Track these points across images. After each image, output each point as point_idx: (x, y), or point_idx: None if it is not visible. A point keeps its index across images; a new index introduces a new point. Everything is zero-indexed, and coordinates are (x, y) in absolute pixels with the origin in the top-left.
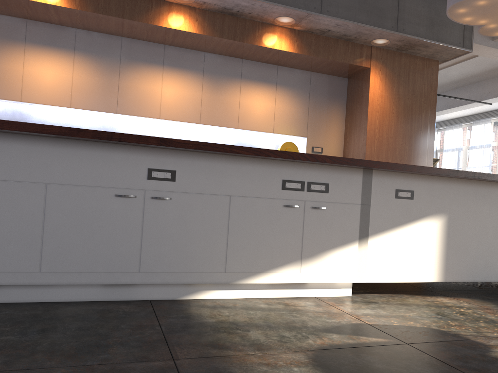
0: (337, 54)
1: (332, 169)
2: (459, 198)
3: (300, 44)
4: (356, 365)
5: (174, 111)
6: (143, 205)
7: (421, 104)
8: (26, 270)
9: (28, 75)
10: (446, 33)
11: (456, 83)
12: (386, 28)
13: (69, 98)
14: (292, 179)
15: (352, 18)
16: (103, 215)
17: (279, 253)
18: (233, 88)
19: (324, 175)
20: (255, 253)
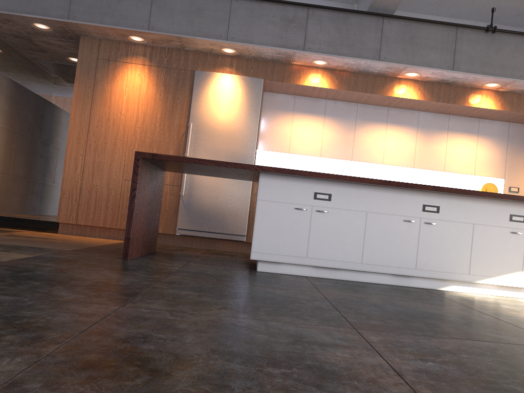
0: None
1: None
2: None
3: (503, 102)
4: None
5: (394, 158)
6: (419, 227)
7: None
8: (354, 261)
9: (294, 134)
10: None
11: None
12: None
13: (319, 150)
14: (516, 214)
15: None
16: (396, 232)
17: (506, 265)
18: (441, 138)
19: None
20: (489, 263)
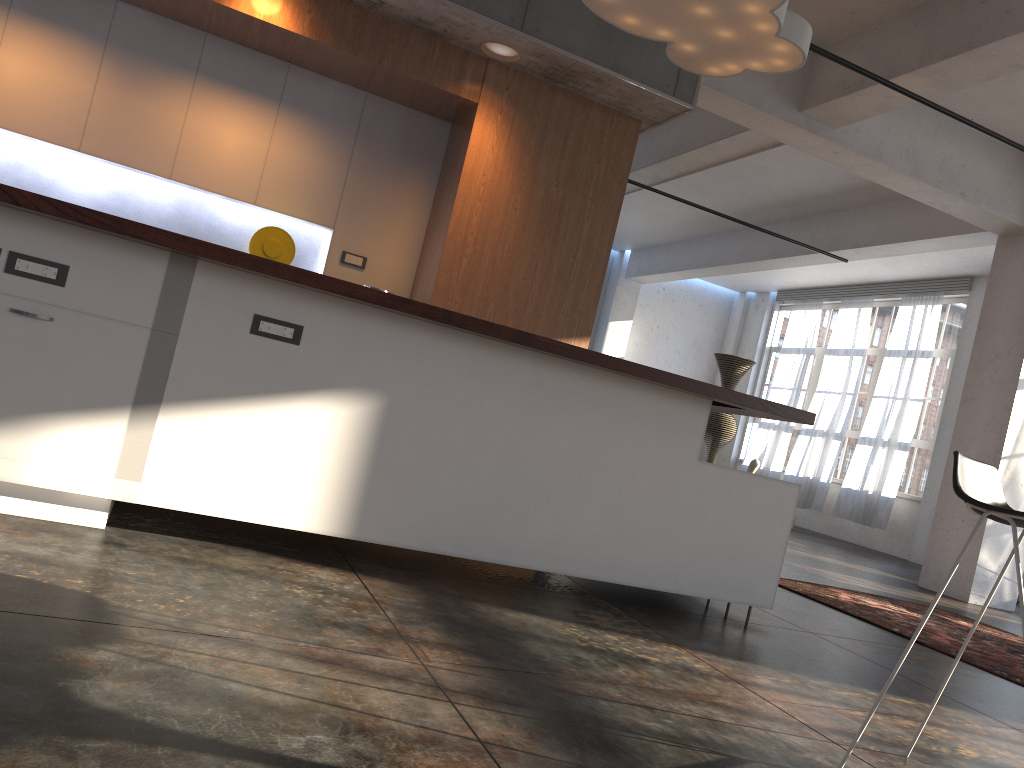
0: (405, 60)
1: (86, 236)
2: (424, 367)
3: (318, 20)
4: None
5: (21, 113)
6: None
7: (586, 204)
8: None
9: None
10: (638, 59)
11: (790, 207)
12: (496, 18)
13: None
14: None
15: None
16: None
17: None
18: (175, 90)
19: (59, 246)
20: None
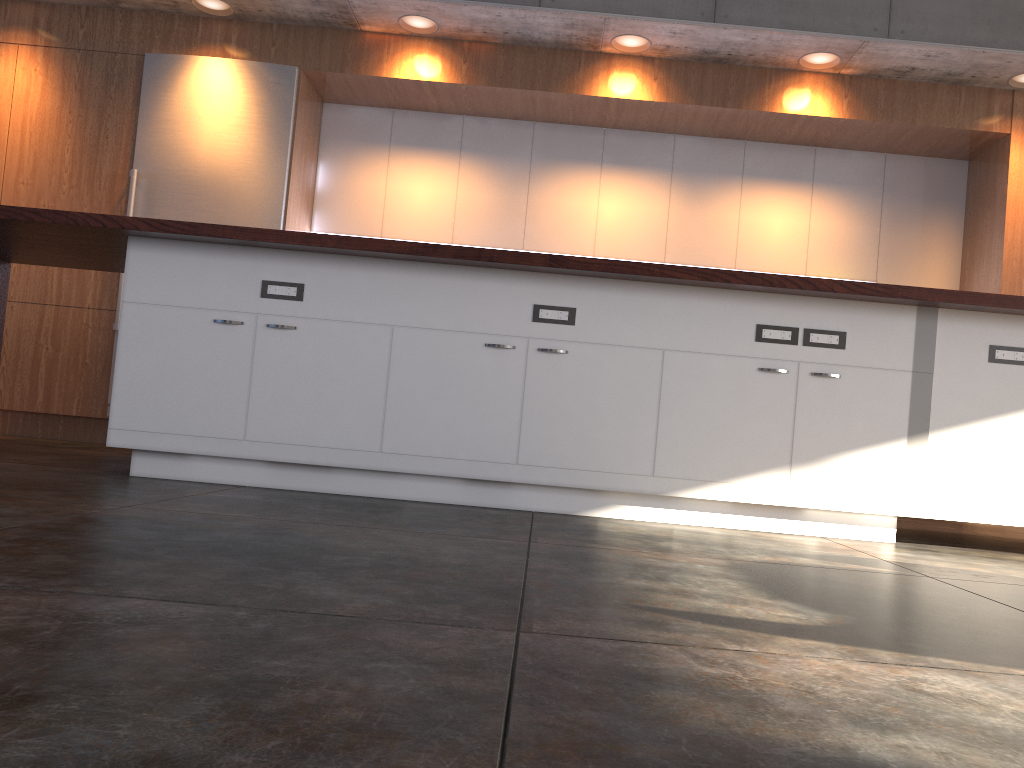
0: (935, 113)
1: (854, 306)
2: None
3: (853, 101)
4: (803, 575)
5: (619, 243)
6: (524, 361)
7: None
8: (363, 448)
9: (392, 196)
10: None
11: None
12: None
13: (450, 229)
14: (774, 324)
15: (956, 38)
16: (467, 374)
17: (749, 451)
18: (727, 195)
19: (836, 317)
20: (705, 447)
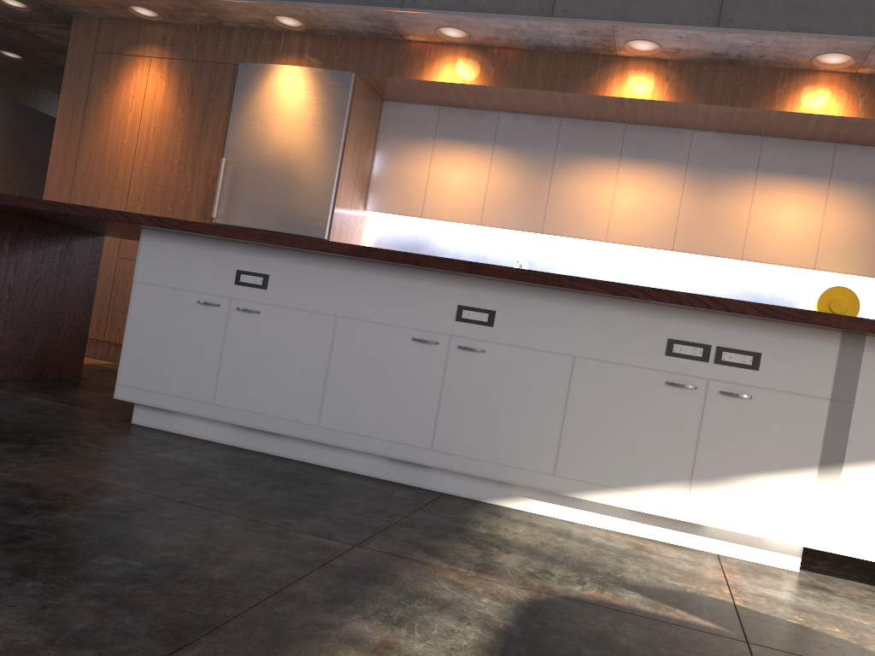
0: None
1: (772, 328)
2: None
3: (870, 100)
4: (584, 627)
5: (631, 230)
6: (446, 356)
7: None
8: (304, 421)
9: (433, 182)
10: None
11: None
12: None
13: (479, 212)
14: (686, 339)
15: None
16: (395, 364)
17: (649, 462)
18: (740, 188)
19: (752, 338)
20: (606, 454)
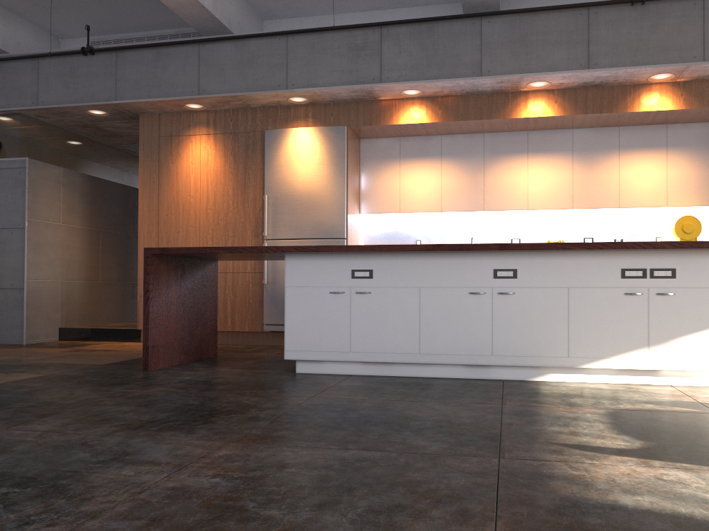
0: None
1: (679, 253)
2: None
3: (687, 97)
4: (643, 417)
5: (543, 200)
6: (491, 300)
7: None
8: (410, 352)
9: (404, 188)
10: None
11: None
12: None
13: (439, 203)
14: (631, 267)
15: None
16: (461, 309)
17: (623, 340)
18: (610, 162)
19: (669, 260)
20: (597, 339)
